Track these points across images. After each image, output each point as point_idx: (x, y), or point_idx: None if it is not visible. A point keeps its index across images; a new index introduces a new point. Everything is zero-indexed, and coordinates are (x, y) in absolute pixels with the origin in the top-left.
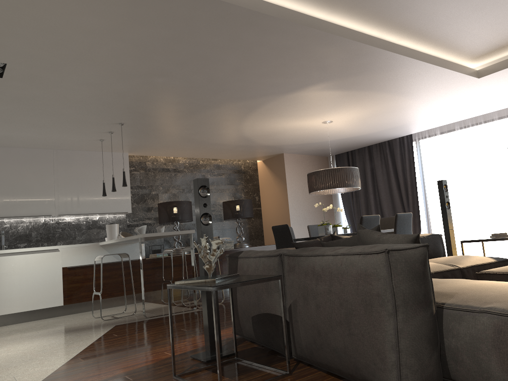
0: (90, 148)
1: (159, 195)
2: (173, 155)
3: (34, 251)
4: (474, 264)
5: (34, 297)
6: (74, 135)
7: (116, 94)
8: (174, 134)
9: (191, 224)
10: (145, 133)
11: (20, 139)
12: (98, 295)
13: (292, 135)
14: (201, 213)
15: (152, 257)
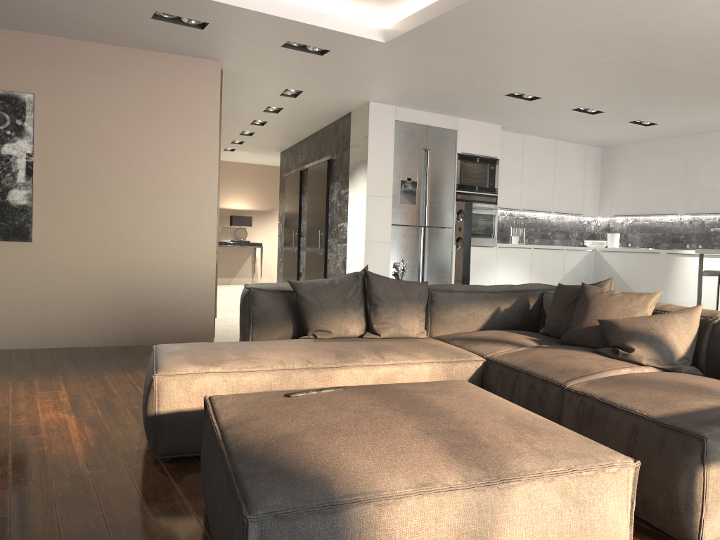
0: None
1: None
2: None
3: None
4: (602, 396)
5: (718, 308)
6: None
7: (628, 78)
8: None
9: None
10: None
11: (708, 123)
12: None
13: None
14: (456, 236)
15: None
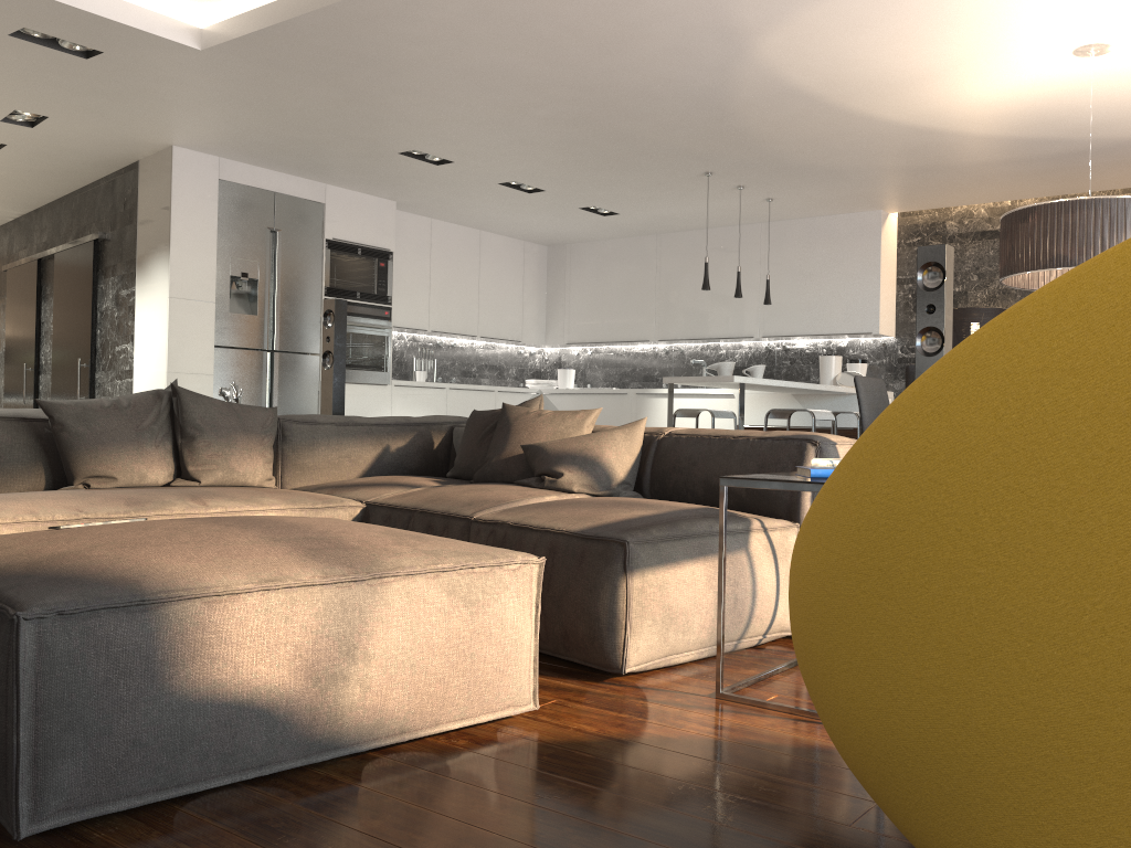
0: (797, 213)
1: (969, 294)
2: (982, 200)
3: (704, 395)
4: (517, 521)
5: None
6: (714, 200)
7: (571, 143)
8: (840, 168)
9: None
10: (788, 177)
11: (683, 217)
12: None
13: (1117, 102)
14: (323, 350)
15: None
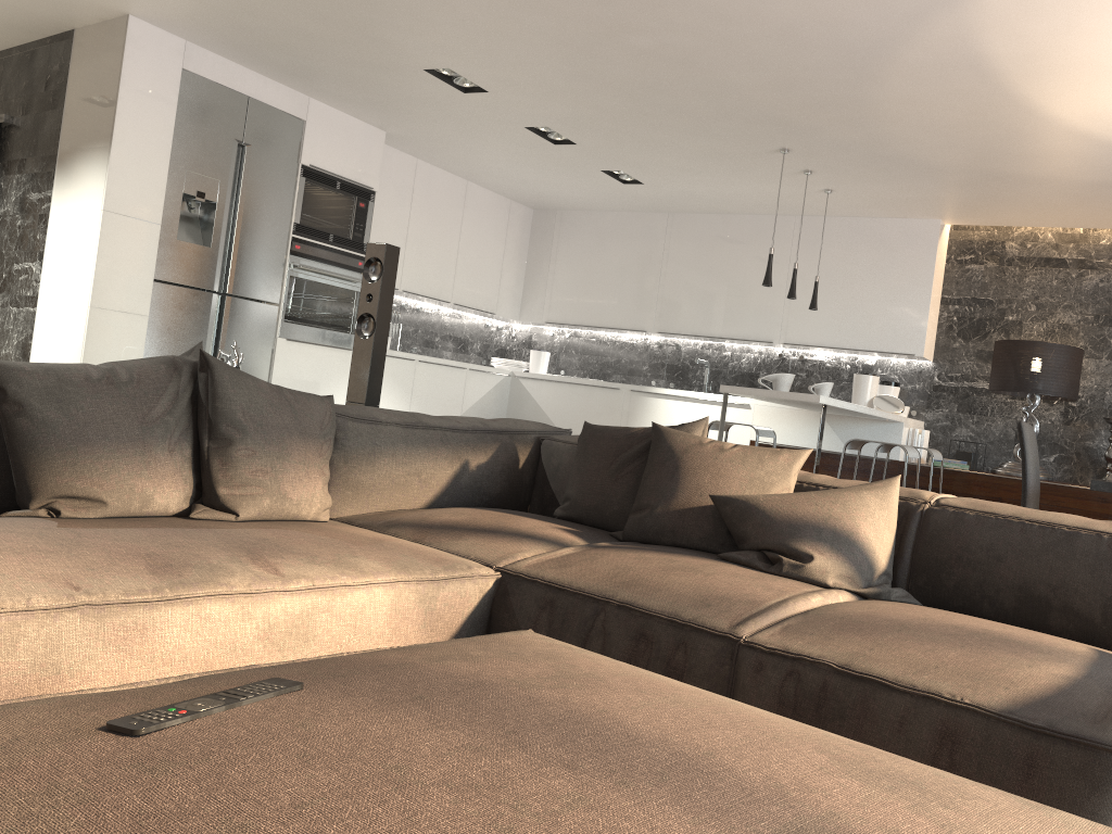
0: (845, 210)
1: (1024, 324)
2: (1060, 223)
3: (713, 401)
4: (841, 661)
5: None
6: (765, 183)
7: (650, 88)
8: (939, 165)
9: (1101, 410)
10: (872, 167)
11: (713, 198)
12: None
13: None
14: (359, 312)
15: (929, 463)
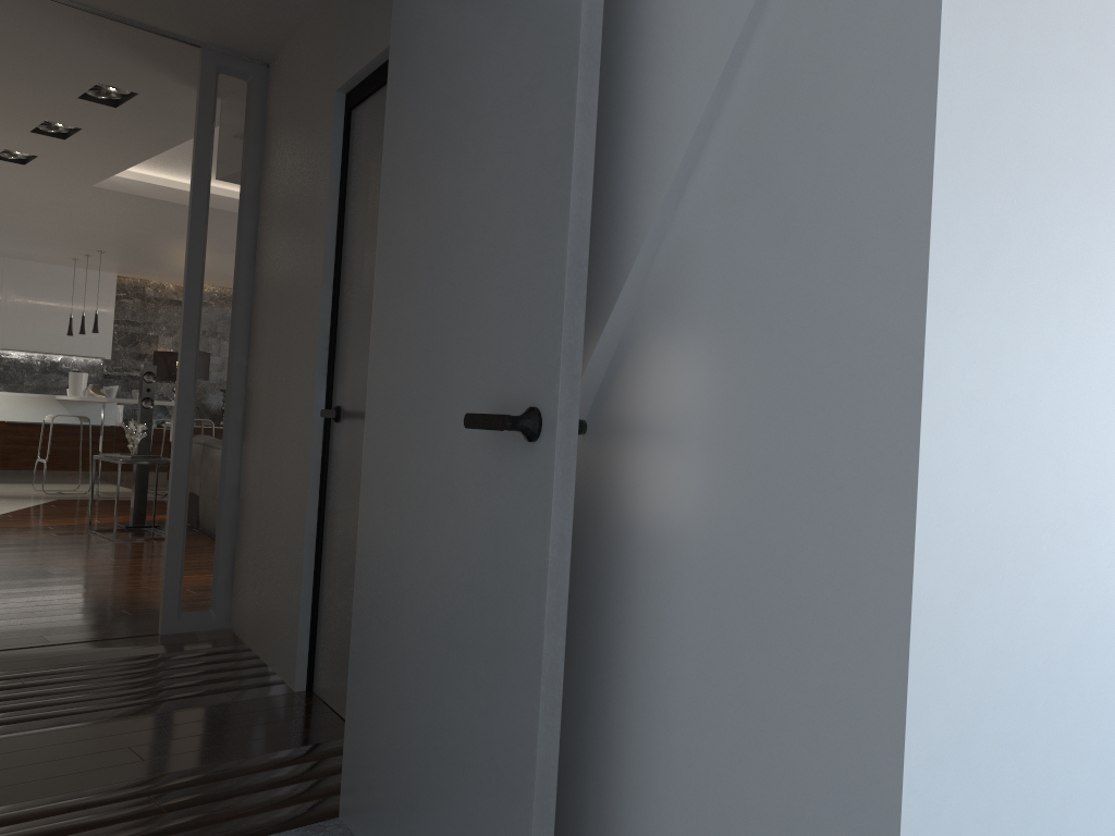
0: (58, 262)
1: (160, 338)
2: None
3: None
4: None
5: None
6: (36, 251)
7: (91, 233)
8: (180, 268)
9: None
10: (137, 261)
11: None
12: (46, 465)
13: None
14: (143, 397)
15: None
